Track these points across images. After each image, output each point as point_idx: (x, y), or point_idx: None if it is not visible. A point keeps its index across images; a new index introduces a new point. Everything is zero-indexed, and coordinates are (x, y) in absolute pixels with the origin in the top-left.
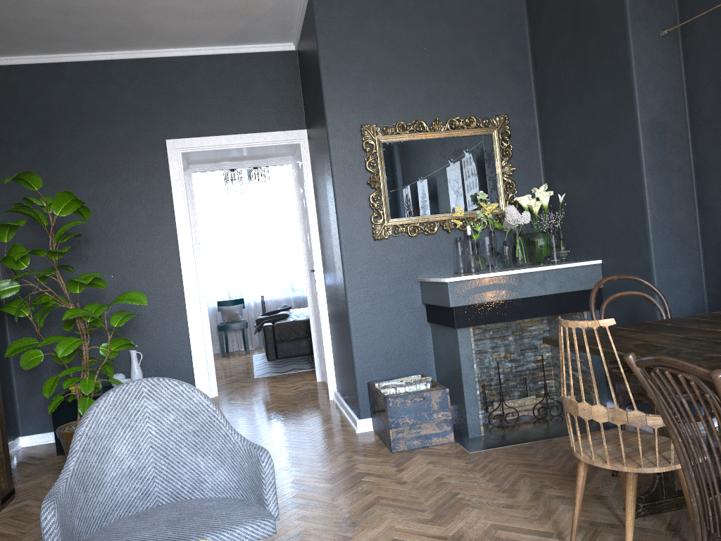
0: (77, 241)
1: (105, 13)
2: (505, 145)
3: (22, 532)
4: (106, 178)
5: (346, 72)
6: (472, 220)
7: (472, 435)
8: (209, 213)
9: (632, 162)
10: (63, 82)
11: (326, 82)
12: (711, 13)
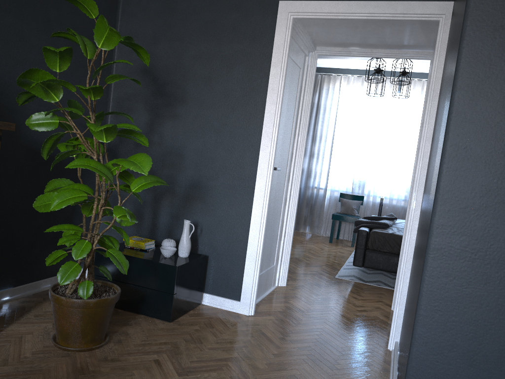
0: (174, 99)
1: None
2: None
3: None
4: (213, 38)
5: None
6: None
7: None
8: (354, 114)
9: None
10: None
11: None
12: None
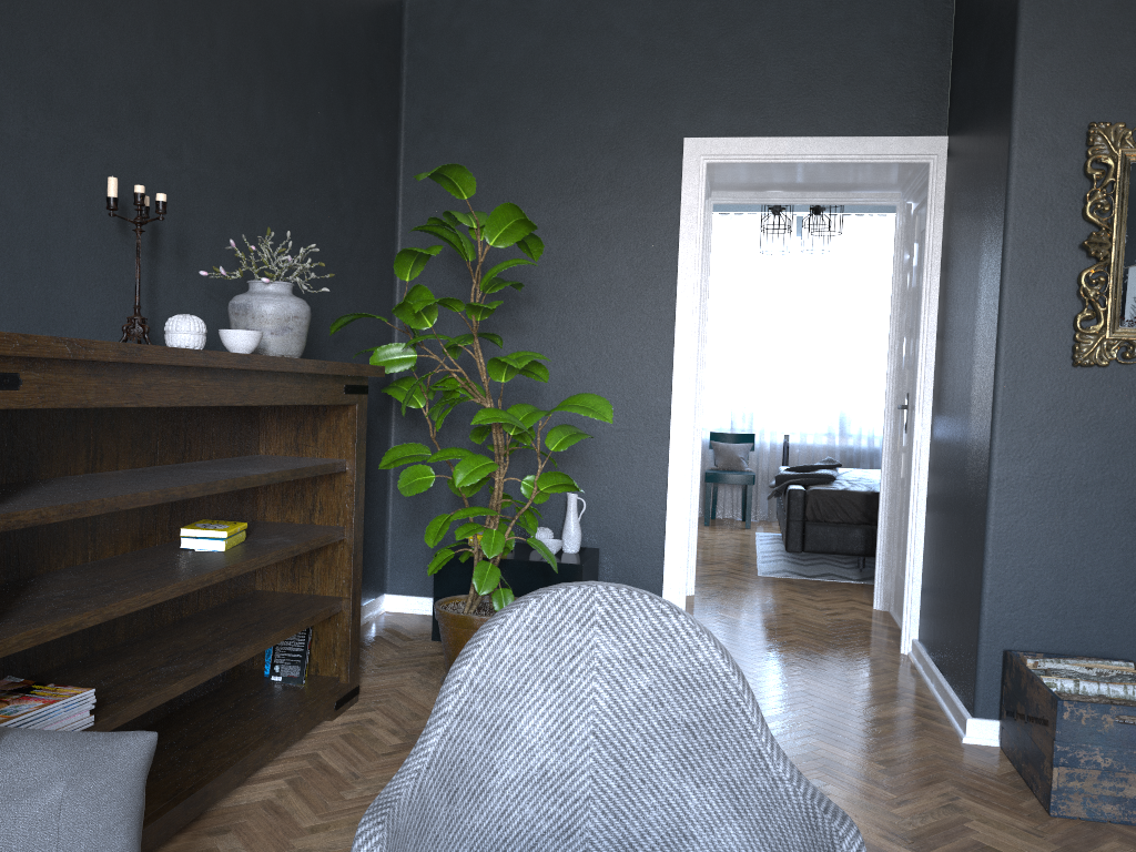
0: (513, 298)
1: None
2: None
3: (354, 774)
4: (575, 197)
5: (1077, 11)
6: None
7: None
8: (721, 283)
9: None
10: (534, 28)
11: (1027, 30)
12: None
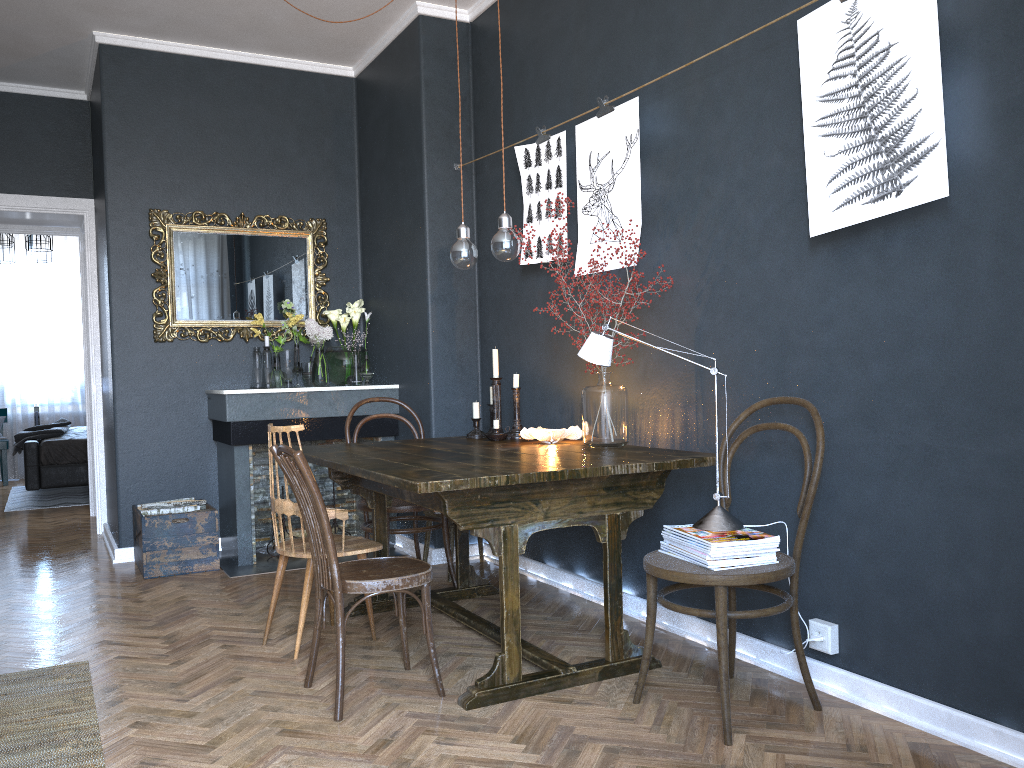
0: None
1: None
2: (320, 252)
3: None
4: None
5: (136, 146)
6: (272, 331)
7: (243, 563)
8: None
9: (422, 288)
10: None
11: (109, 154)
12: (493, 157)
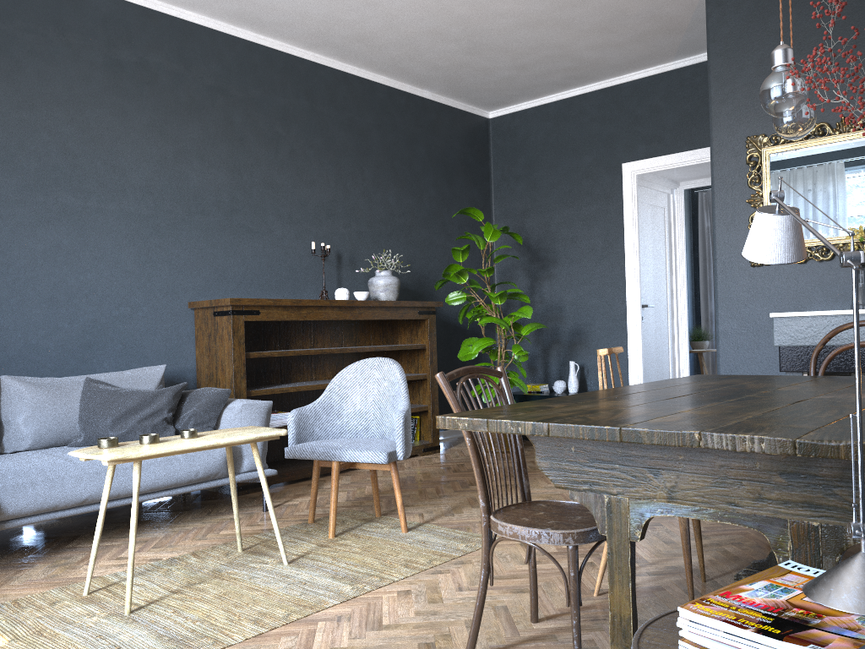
0: (547, 261)
1: (549, 61)
2: None
3: (409, 467)
4: (573, 204)
5: (736, 80)
6: None
7: None
8: None
9: None
10: (547, 120)
11: (713, 95)
12: None
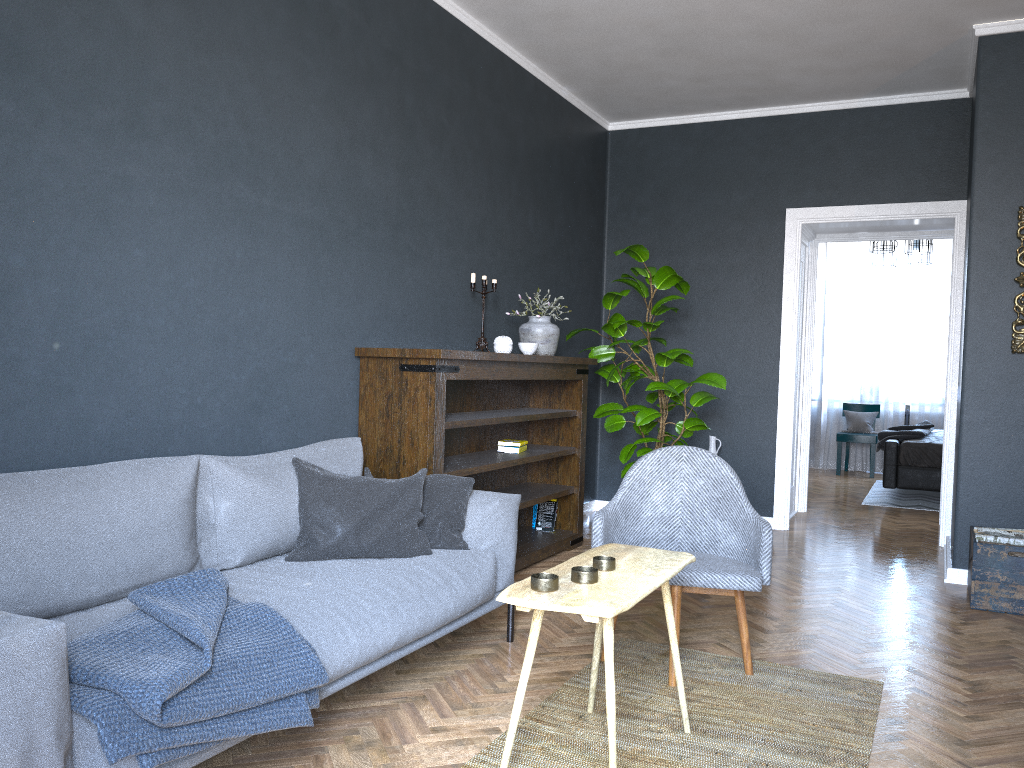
0: (676, 313)
1: (737, 77)
2: None
3: None
4: (715, 248)
5: (1010, 140)
6: None
7: None
8: (852, 287)
9: None
10: (689, 144)
11: (979, 153)
12: None
